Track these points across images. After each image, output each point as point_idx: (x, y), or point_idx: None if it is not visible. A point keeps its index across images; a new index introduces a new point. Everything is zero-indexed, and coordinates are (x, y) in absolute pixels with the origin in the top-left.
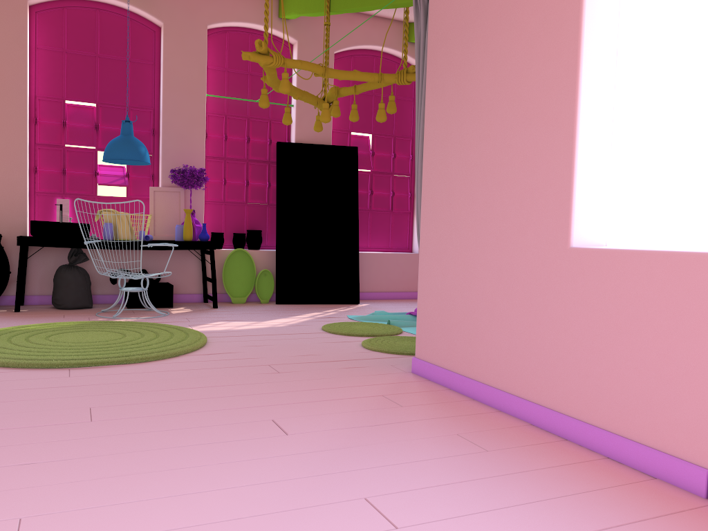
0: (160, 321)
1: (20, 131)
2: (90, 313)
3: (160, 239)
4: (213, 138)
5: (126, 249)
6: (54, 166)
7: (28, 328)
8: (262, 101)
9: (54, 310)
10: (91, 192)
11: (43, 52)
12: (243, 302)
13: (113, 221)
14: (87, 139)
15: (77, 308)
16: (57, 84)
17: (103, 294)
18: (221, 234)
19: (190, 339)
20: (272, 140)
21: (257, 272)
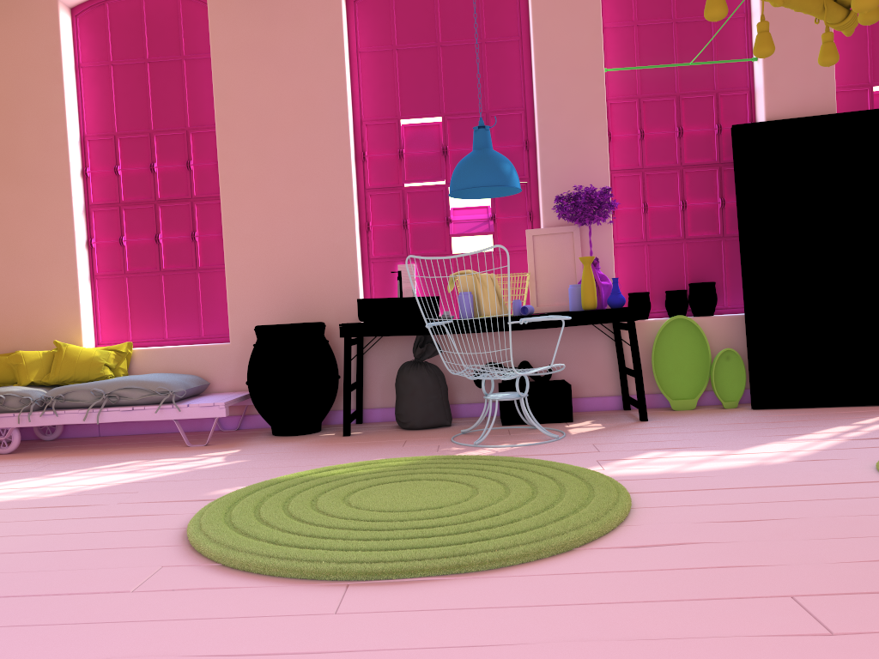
0: (548, 453)
1: (342, 173)
2: (443, 436)
3: (547, 311)
4: (621, 139)
5: (497, 332)
6: (392, 217)
7: (332, 473)
8: (711, 5)
9: (397, 431)
10: (443, 250)
11: (367, 56)
12: (692, 407)
13: (473, 289)
14: (432, 171)
15: (429, 428)
16: (387, 98)
17: (468, 402)
18: (645, 295)
19: (596, 505)
20: (721, 126)
21: (712, 354)
